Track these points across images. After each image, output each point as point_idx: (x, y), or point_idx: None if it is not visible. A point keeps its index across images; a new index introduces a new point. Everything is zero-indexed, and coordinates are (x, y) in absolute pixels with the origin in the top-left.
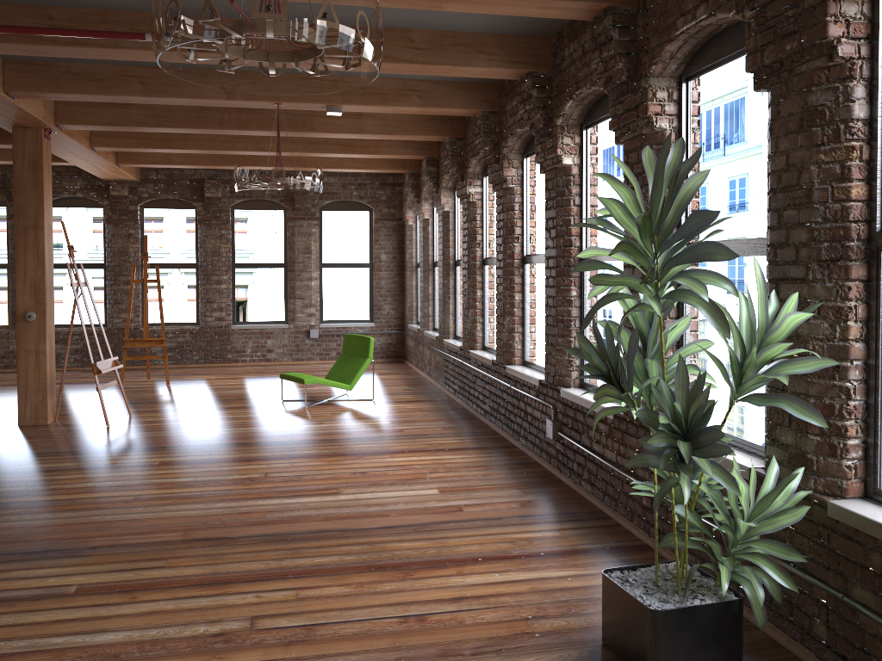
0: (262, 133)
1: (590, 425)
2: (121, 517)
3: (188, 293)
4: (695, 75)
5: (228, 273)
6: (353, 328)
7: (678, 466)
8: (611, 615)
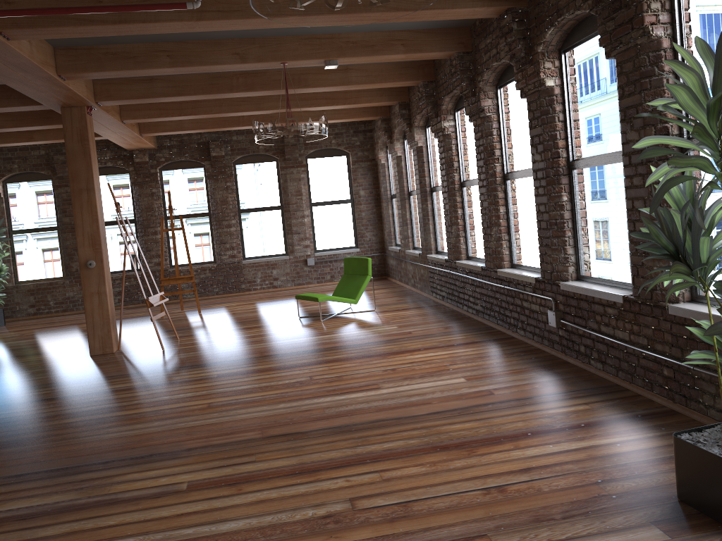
0: (265, 93)
1: (596, 311)
2: (203, 422)
3: (204, 238)
4: None
5: (236, 217)
6: (342, 254)
7: None
8: (688, 474)
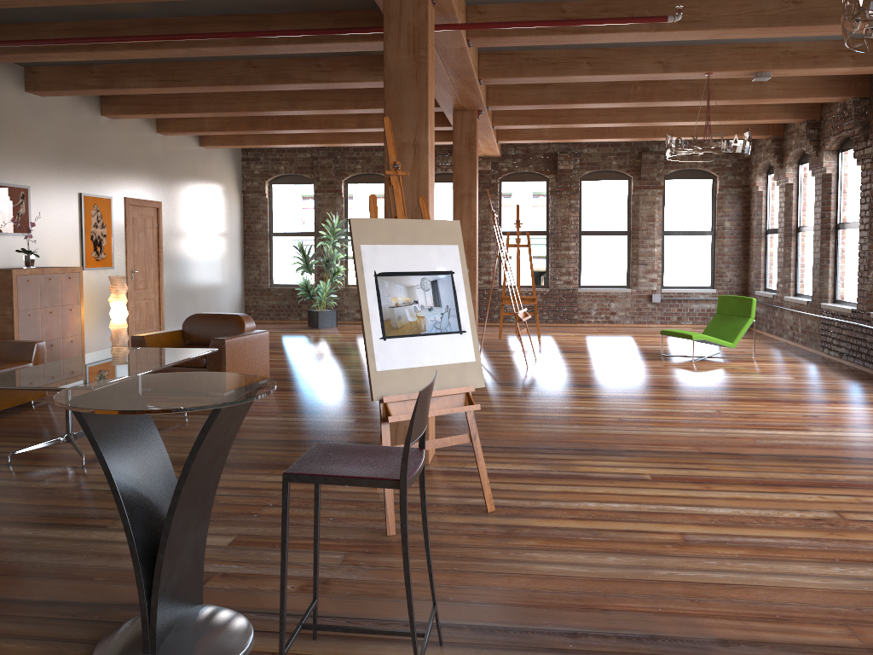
0: (661, 104)
1: None
2: (625, 432)
3: (538, 259)
4: None
5: (576, 240)
6: (694, 294)
7: None
8: None
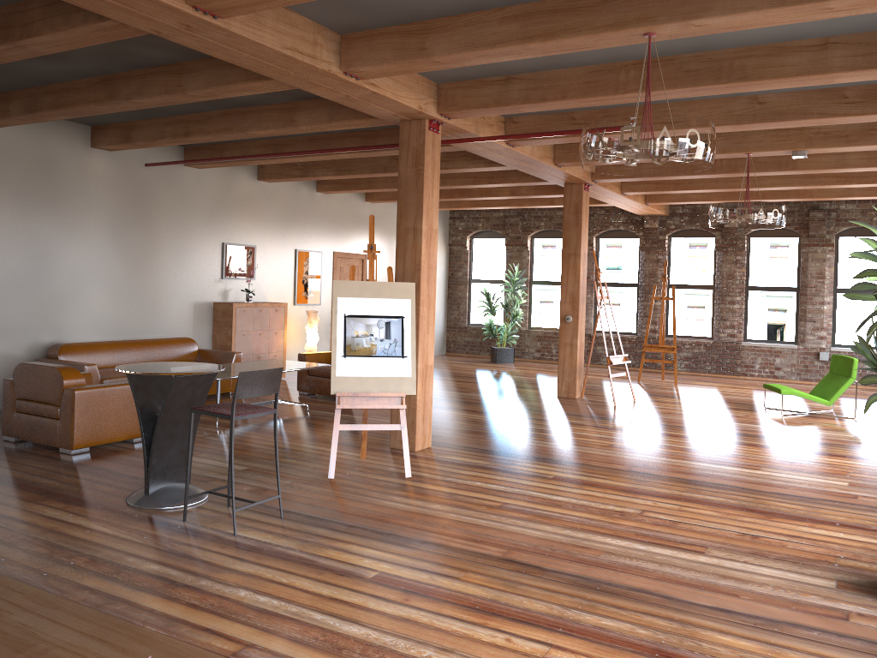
0: (749, 174)
1: None
2: (595, 452)
3: (704, 311)
4: None
5: (741, 294)
6: None
7: None
8: None
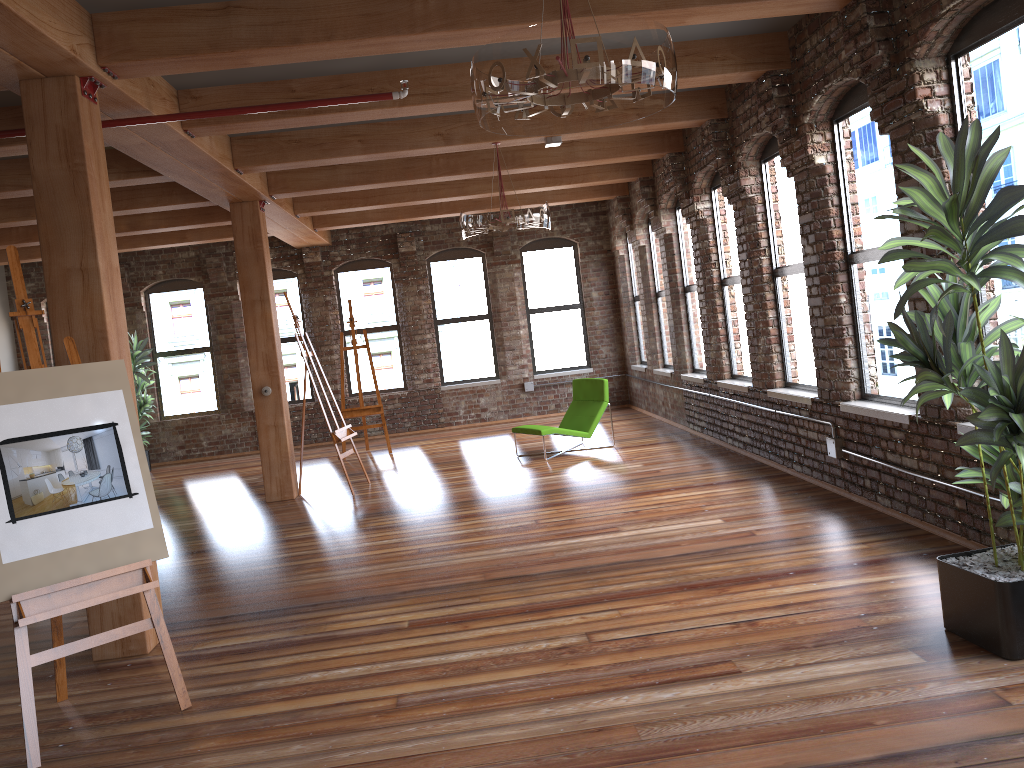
0: (471, 176)
1: (881, 435)
2: (415, 567)
3: (392, 357)
4: (965, 51)
5: (431, 331)
6: (570, 376)
7: (1010, 439)
8: (952, 599)
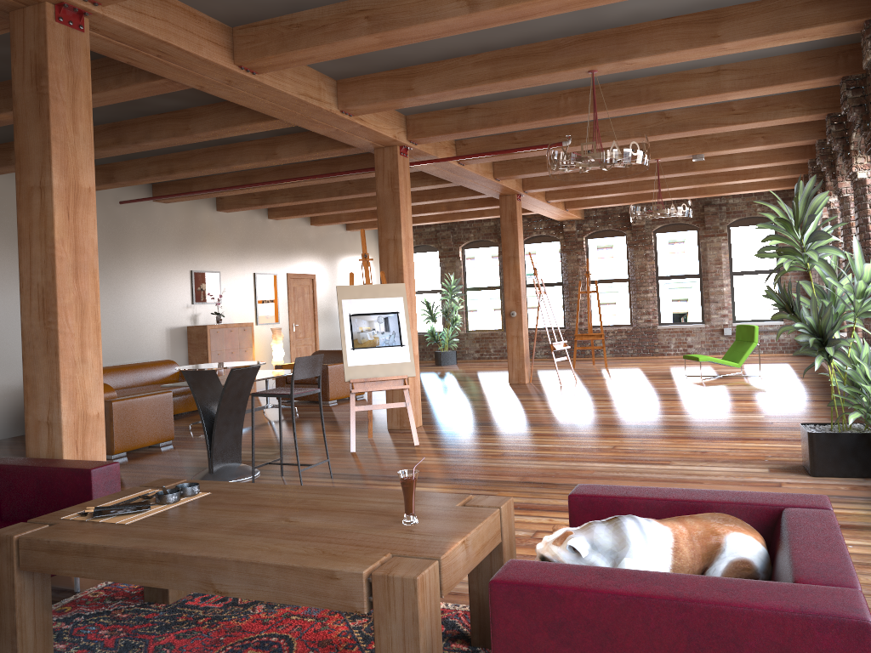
0: (656, 177)
1: None
2: (560, 416)
3: (622, 302)
4: None
5: (653, 284)
6: (763, 326)
7: (820, 353)
8: (802, 446)
